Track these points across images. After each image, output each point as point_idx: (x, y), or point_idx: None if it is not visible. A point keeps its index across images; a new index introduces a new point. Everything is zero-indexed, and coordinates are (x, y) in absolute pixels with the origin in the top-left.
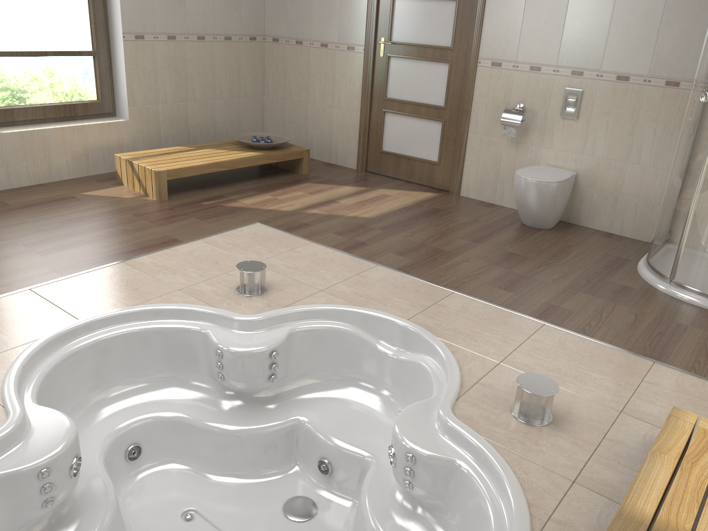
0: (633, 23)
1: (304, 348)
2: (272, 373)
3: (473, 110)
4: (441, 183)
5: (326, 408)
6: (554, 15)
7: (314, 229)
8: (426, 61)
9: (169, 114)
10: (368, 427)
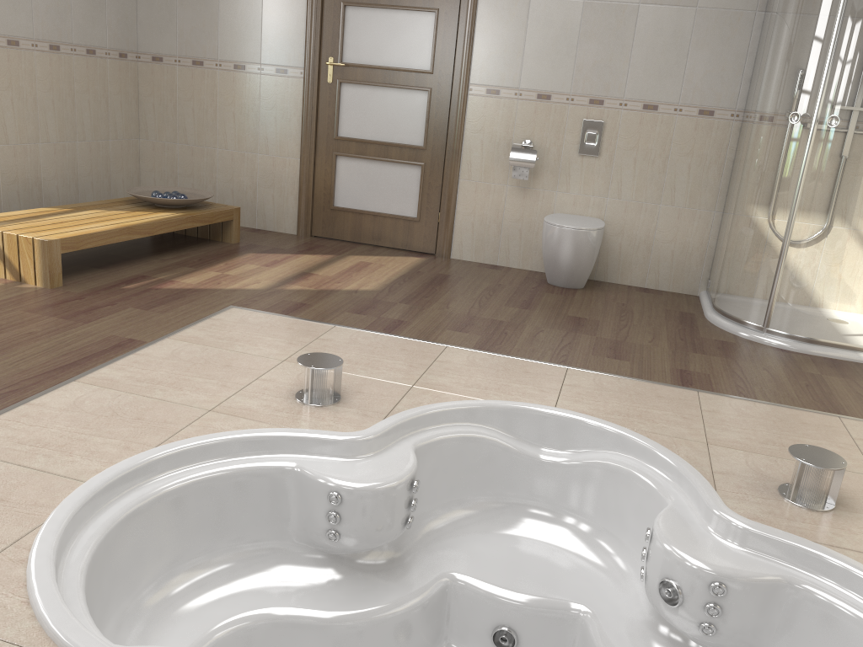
0: (659, 44)
1: (426, 470)
2: (408, 515)
3: (464, 149)
4: (423, 245)
5: (472, 553)
6: (565, 33)
7: (320, 309)
8: (396, 88)
9: (12, 160)
10: (545, 567)
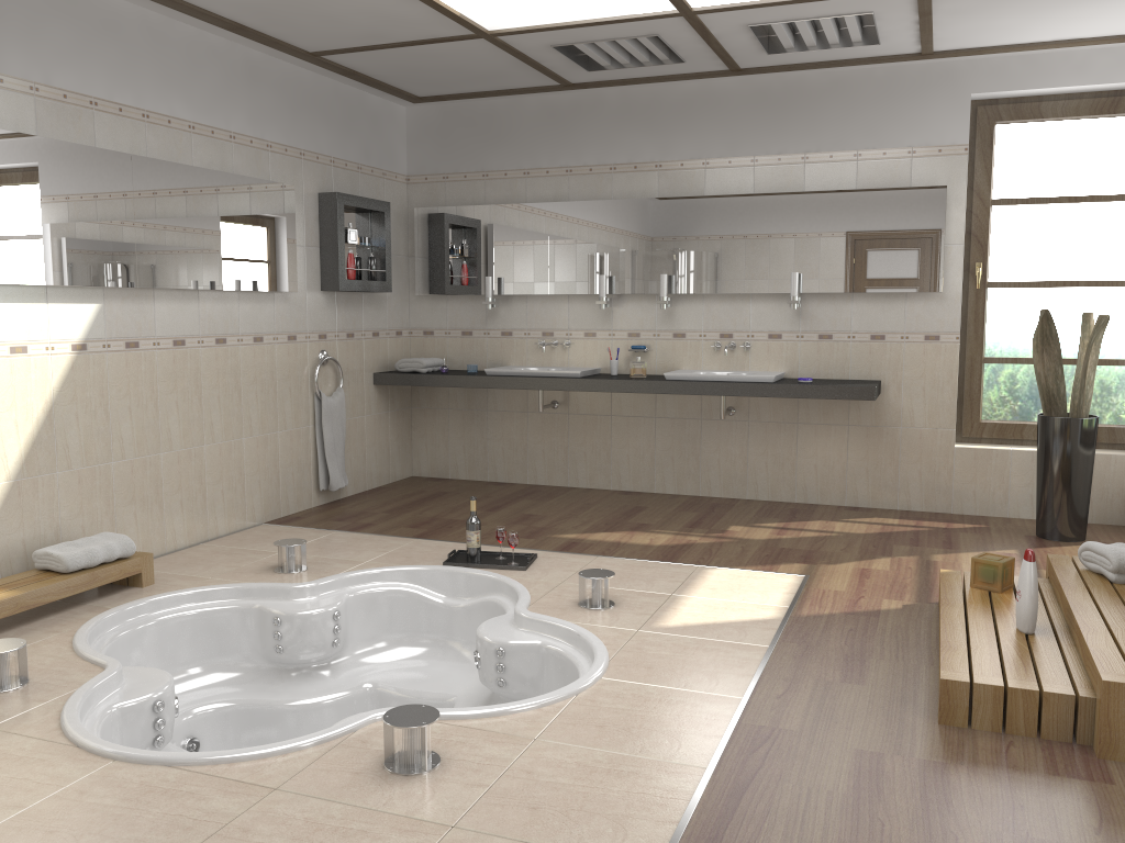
0: None
1: None
2: None
3: None
4: None
5: None
6: None
7: None
8: None
9: None
10: None
